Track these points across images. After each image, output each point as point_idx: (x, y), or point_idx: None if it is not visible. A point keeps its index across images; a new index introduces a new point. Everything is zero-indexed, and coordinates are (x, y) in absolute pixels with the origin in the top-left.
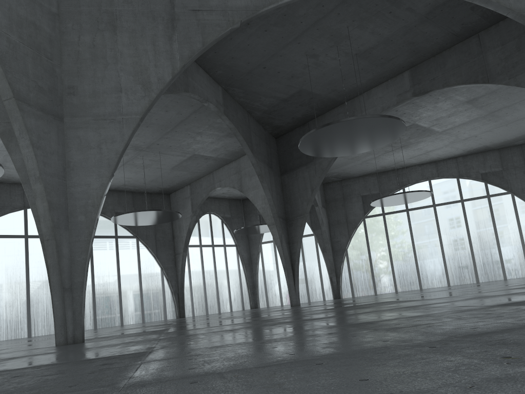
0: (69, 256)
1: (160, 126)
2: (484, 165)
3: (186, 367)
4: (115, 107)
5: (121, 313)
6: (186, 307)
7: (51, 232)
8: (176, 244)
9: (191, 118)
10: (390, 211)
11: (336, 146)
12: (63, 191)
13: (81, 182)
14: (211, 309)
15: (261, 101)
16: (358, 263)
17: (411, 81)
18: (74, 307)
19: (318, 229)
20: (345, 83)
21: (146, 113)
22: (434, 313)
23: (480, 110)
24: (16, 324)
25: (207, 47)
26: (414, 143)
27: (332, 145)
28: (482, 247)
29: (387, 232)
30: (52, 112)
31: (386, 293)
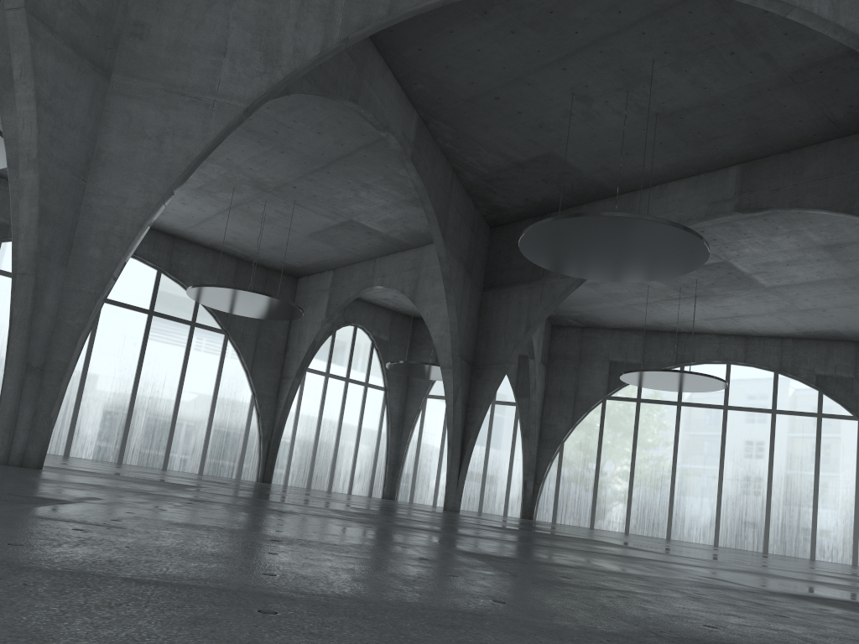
0: (54, 313)
1: (303, 157)
2: (826, 362)
3: (21, 539)
4: (207, 78)
5: (168, 450)
6: (277, 468)
7: (32, 261)
8: (287, 362)
9: (358, 156)
10: (651, 399)
11: (583, 259)
12: (76, 198)
13: (112, 191)
14: (318, 481)
15: (479, 157)
16: (576, 470)
17: (739, 184)
18: (38, 403)
19: (524, 397)
20: (627, 161)
21: (258, 104)
22: (657, 576)
23: (842, 267)
24: None
25: (395, 20)
26: (718, 295)
27: (576, 255)
28: (787, 495)
29: (637, 431)
30: (92, 56)
31: (609, 531)
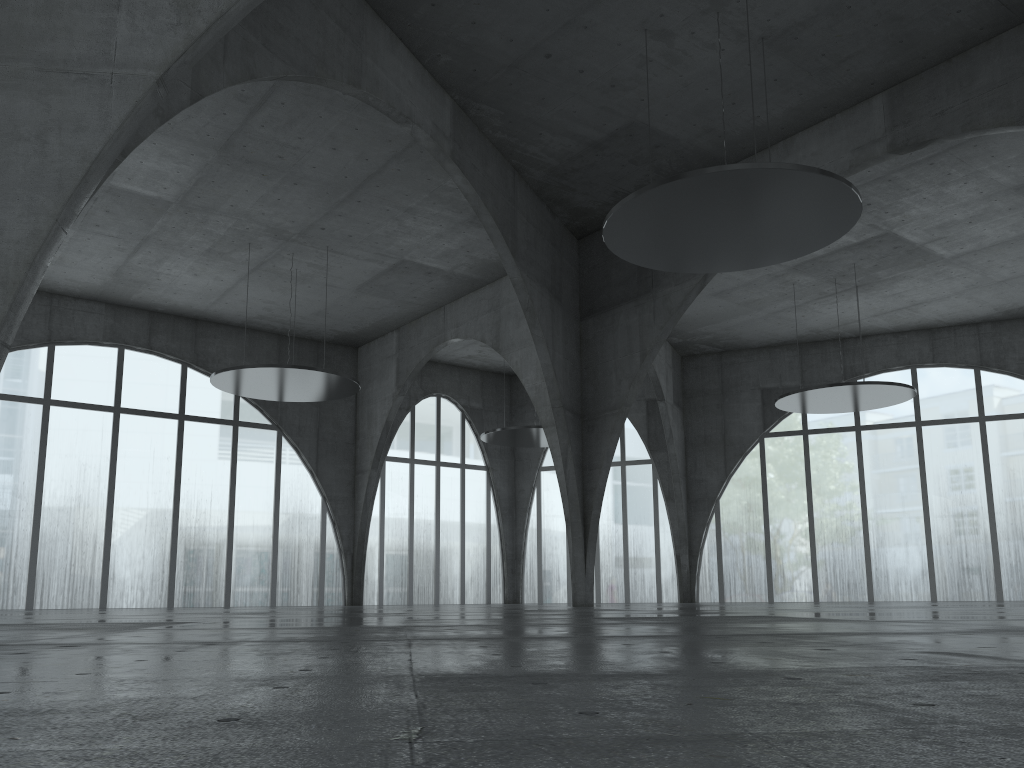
0: None
1: (323, 186)
2: None
3: None
4: (98, 45)
5: (228, 582)
6: (367, 584)
7: None
8: (359, 452)
9: (390, 171)
10: (821, 428)
11: (693, 244)
12: None
13: None
14: (421, 594)
15: (543, 144)
16: (740, 532)
17: (888, 117)
18: None
19: (661, 451)
20: (736, 114)
21: (179, 71)
22: (832, 668)
23: None
24: (4, 580)
25: None
26: (885, 280)
27: (683, 240)
28: (1017, 523)
29: (810, 471)
30: None
31: (793, 602)
